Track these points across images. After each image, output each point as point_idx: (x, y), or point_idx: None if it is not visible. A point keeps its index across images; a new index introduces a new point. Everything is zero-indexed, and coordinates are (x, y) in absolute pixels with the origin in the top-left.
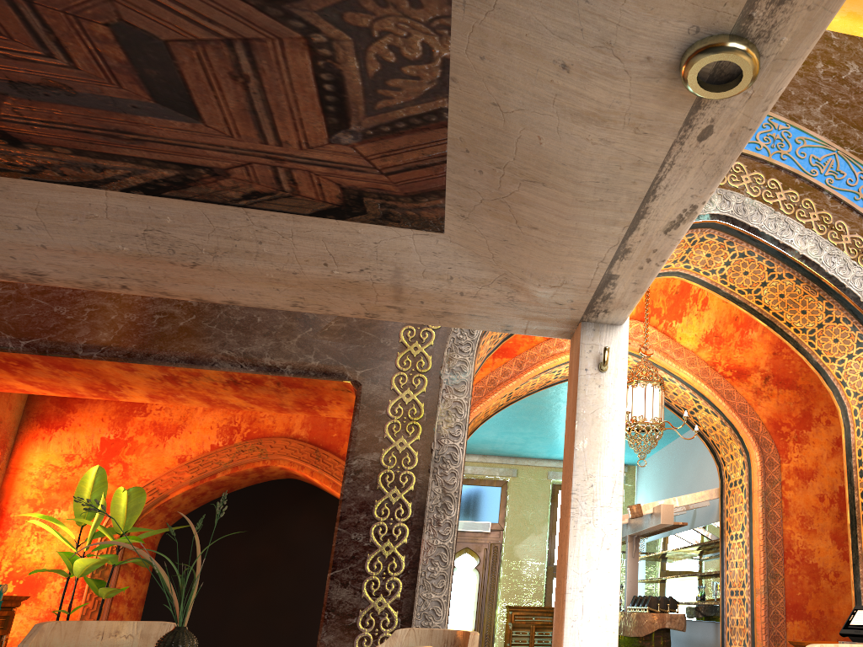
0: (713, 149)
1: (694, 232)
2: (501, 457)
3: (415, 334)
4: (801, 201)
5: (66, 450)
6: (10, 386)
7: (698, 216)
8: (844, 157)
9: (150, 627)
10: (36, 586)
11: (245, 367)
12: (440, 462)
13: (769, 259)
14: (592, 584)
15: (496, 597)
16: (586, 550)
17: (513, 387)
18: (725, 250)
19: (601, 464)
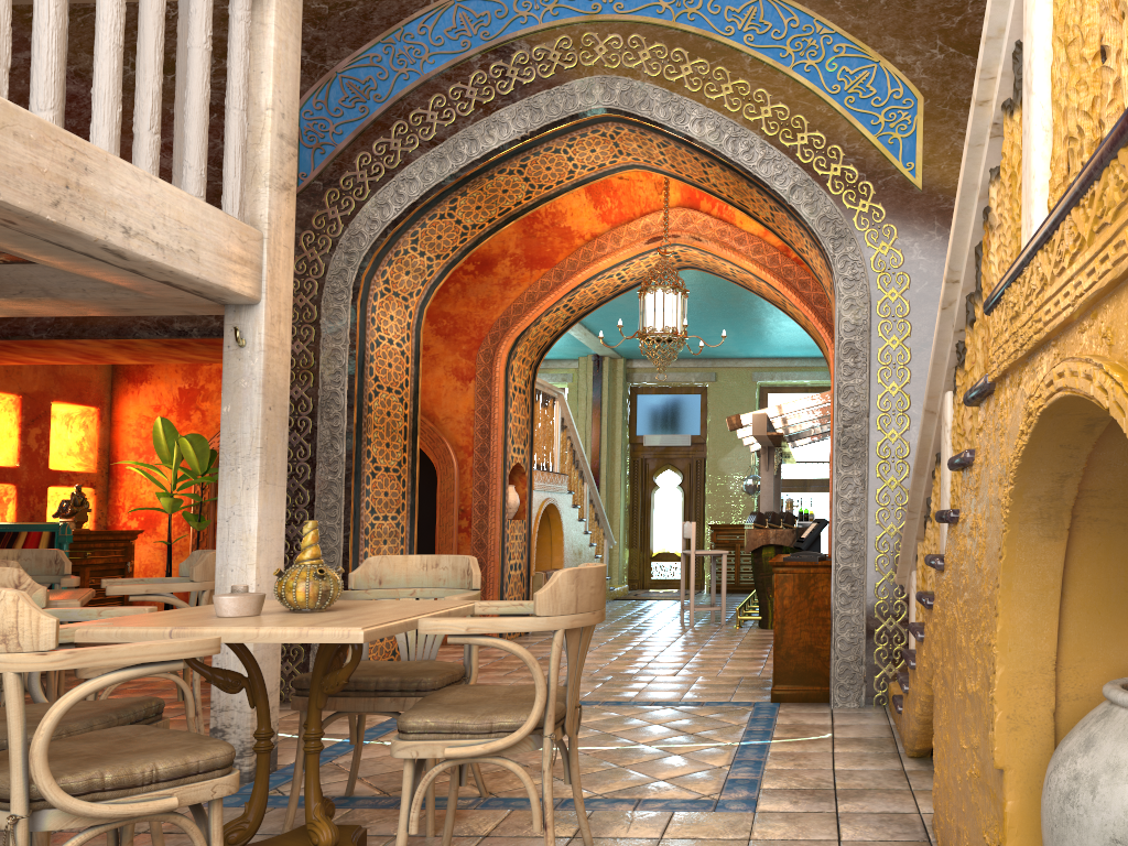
0: (33, 226)
1: (596, 128)
2: (695, 360)
3: (299, 286)
4: (712, 72)
5: (152, 402)
6: (28, 361)
7: (585, 113)
8: (770, 2)
9: (41, 552)
10: (154, 522)
11: (160, 334)
12: (326, 406)
13: (684, 147)
14: (236, 515)
15: (704, 516)
16: (231, 491)
17: (553, 300)
18: (647, 141)
19: (242, 424)
